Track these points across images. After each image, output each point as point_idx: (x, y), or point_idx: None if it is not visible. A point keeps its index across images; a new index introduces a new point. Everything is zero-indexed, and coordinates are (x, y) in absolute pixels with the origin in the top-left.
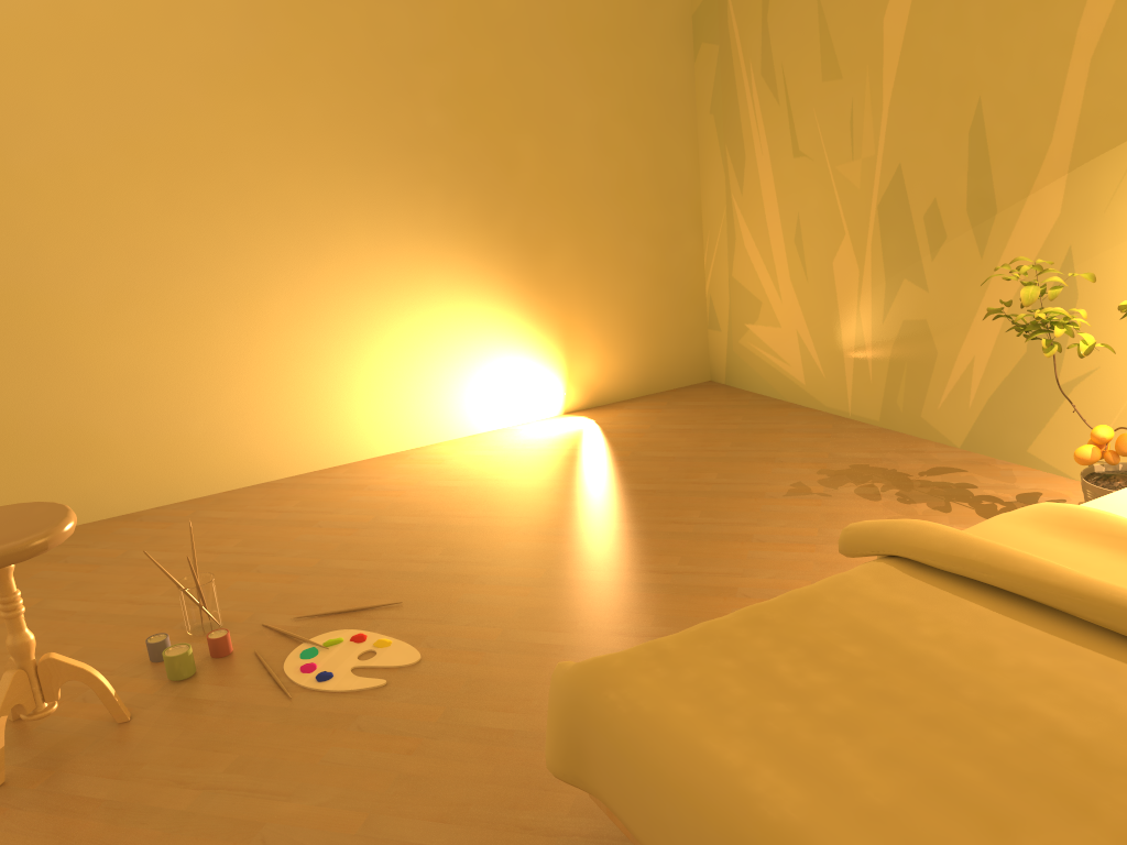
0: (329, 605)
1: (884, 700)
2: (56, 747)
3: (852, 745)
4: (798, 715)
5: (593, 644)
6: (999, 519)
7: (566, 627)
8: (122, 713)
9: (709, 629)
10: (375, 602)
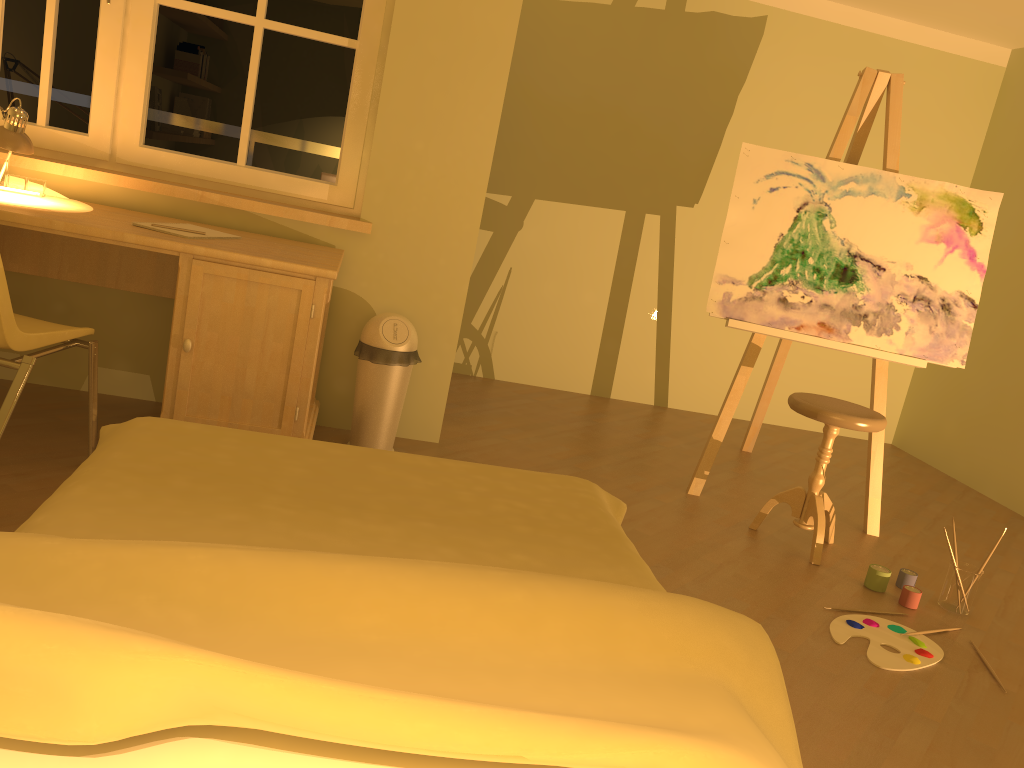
0: (1000, 662)
1: (452, 506)
2: (786, 544)
3: (423, 483)
4: (467, 488)
5: (894, 756)
6: (744, 727)
7: (938, 756)
8: (812, 556)
9: (594, 509)
10: (1008, 683)
